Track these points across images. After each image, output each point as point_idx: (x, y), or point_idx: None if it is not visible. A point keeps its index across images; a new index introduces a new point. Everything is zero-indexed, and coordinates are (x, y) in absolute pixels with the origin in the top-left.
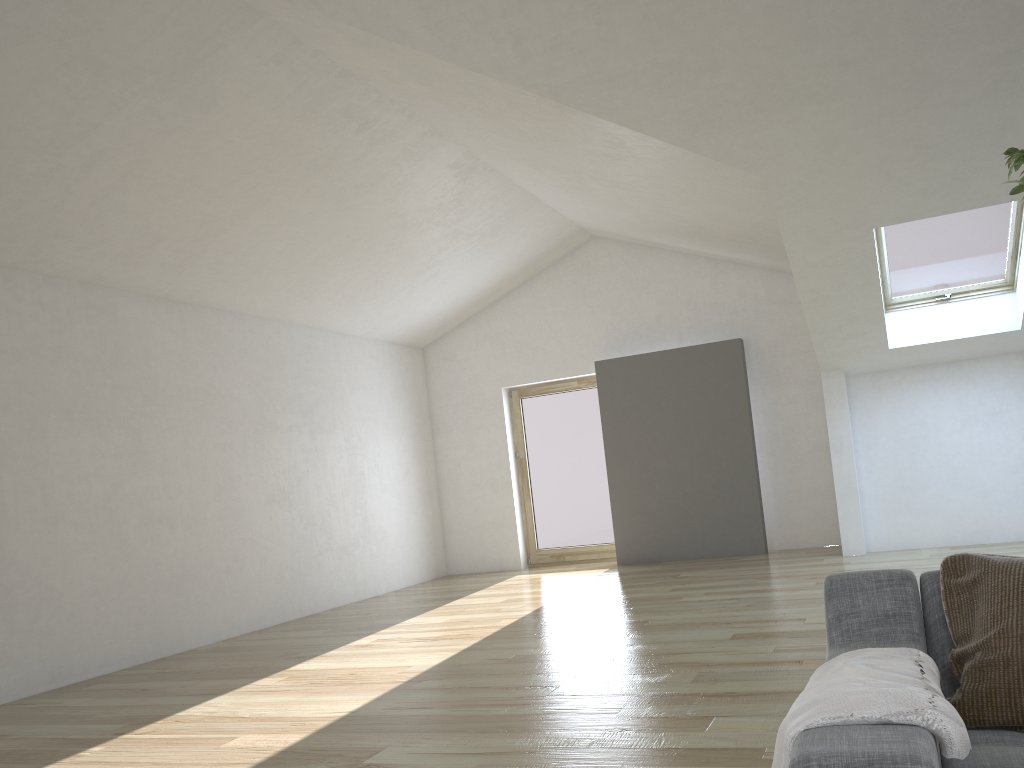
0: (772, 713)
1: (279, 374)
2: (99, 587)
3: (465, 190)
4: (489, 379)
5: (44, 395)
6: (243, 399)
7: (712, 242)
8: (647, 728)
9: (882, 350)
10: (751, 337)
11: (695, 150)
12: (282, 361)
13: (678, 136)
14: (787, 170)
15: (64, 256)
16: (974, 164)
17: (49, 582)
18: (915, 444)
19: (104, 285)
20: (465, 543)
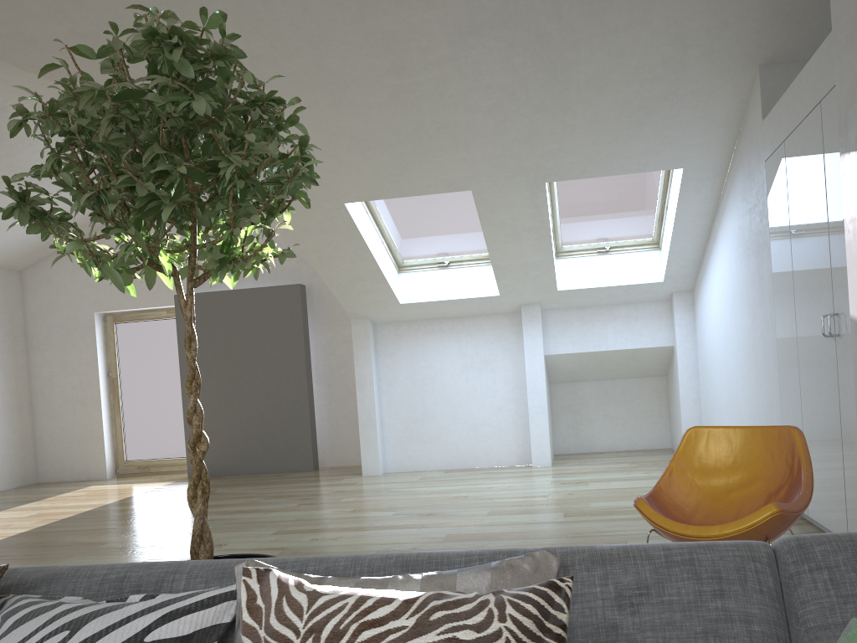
0: None
1: None
2: None
3: (4, 128)
4: (83, 304)
5: None
6: None
7: None
8: None
9: (395, 304)
10: (314, 283)
11: None
12: None
13: None
14: None
15: None
16: (407, 158)
17: None
18: (425, 384)
19: None
20: (55, 454)
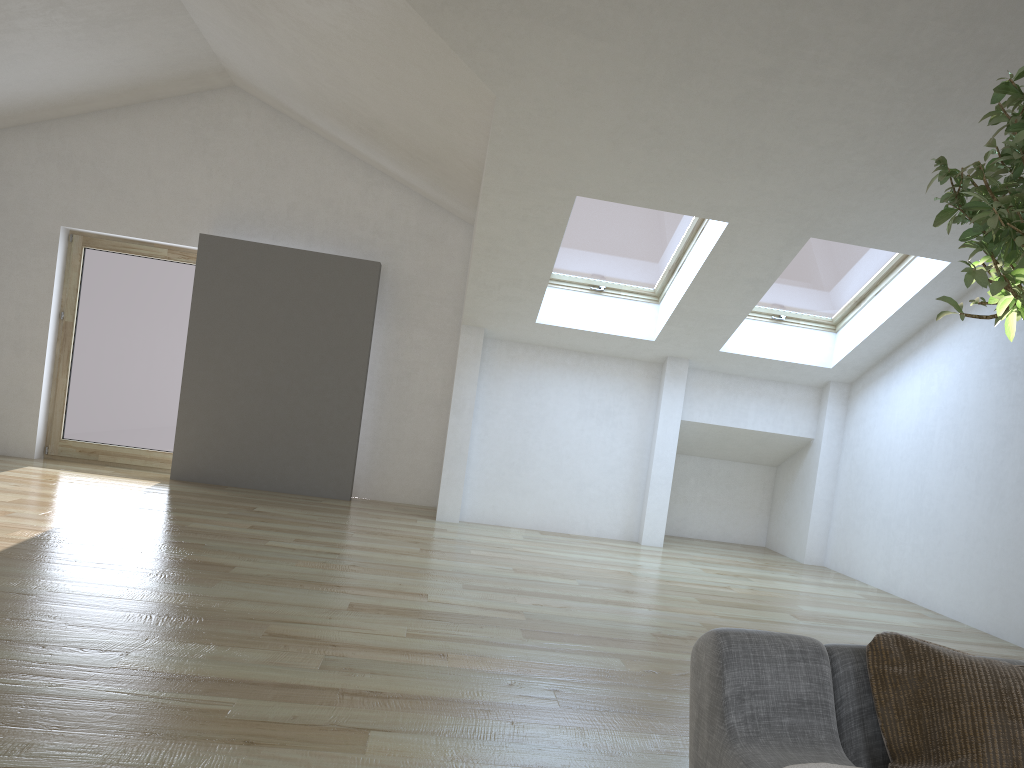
0: (441, 731)
1: None
2: None
3: None
4: (45, 210)
5: None
6: None
7: (382, 146)
8: (281, 741)
9: (529, 322)
10: (390, 265)
11: (436, 27)
12: None
13: (424, 0)
14: (523, 96)
15: None
16: (692, 168)
17: None
18: (532, 424)
19: None
20: None
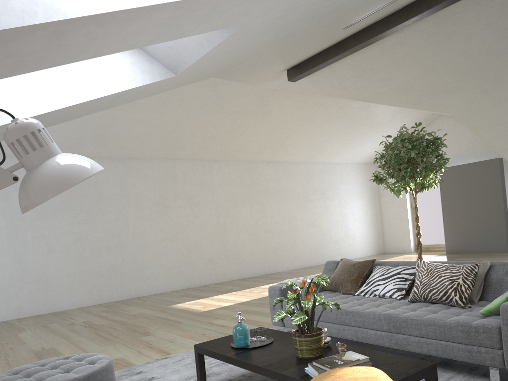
0: None
1: (312, 181)
2: (251, 251)
3: (368, 113)
4: None
5: (236, 196)
6: (298, 191)
7: None
8: None
9: None
10: None
11: (419, 109)
12: (313, 176)
13: (410, 106)
14: (457, 111)
15: (240, 155)
16: None
17: (238, 249)
18: None
19: (253, 160)
20: (391, 241)
